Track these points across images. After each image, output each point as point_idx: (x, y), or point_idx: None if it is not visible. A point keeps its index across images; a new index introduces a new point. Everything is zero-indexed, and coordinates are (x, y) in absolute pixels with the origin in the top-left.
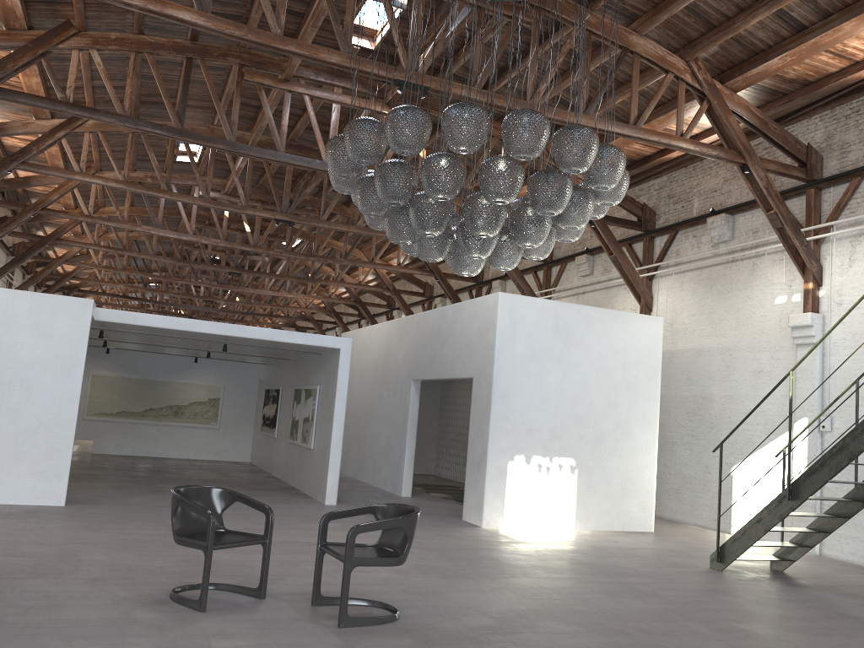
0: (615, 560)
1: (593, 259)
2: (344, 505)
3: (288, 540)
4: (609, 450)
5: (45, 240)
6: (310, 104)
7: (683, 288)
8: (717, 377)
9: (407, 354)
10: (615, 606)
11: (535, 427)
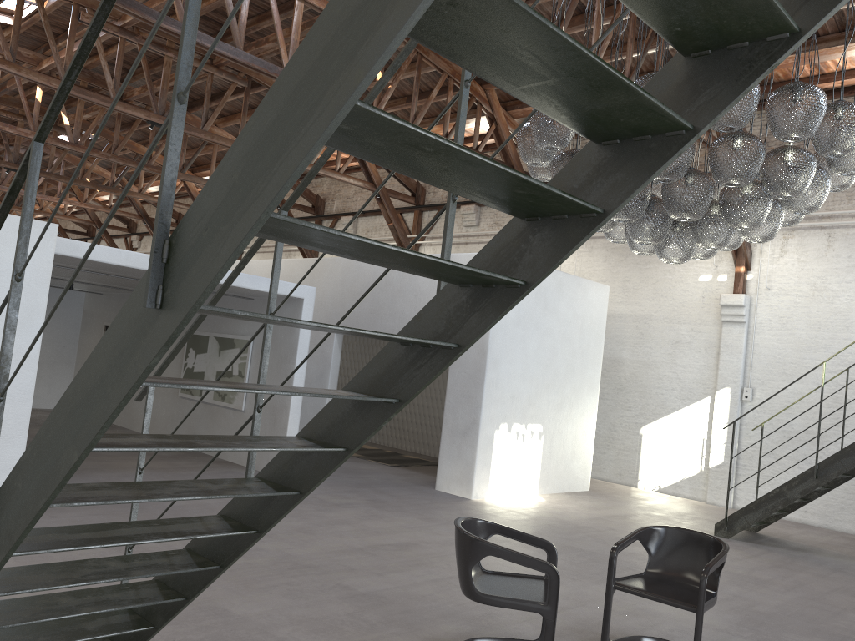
0: None
1: (480, 210)
2: None
3: (368, 544)
4: (566, 415)
5: None
6: None
7: (592, 253)
8: (629, 343)
9: (324, 301)
10: (773, 601)
11: (517, 394)
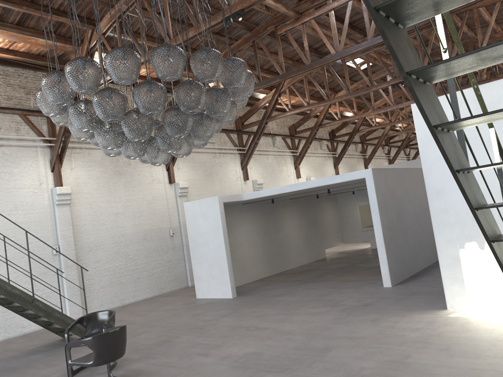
0: (452, 361)
1: None
2: (396, 287)
3: (253, 325)
4: None
5: (351, 134)
6: (314, 23)
7: None
8: None
9: None
10: None
11: None
